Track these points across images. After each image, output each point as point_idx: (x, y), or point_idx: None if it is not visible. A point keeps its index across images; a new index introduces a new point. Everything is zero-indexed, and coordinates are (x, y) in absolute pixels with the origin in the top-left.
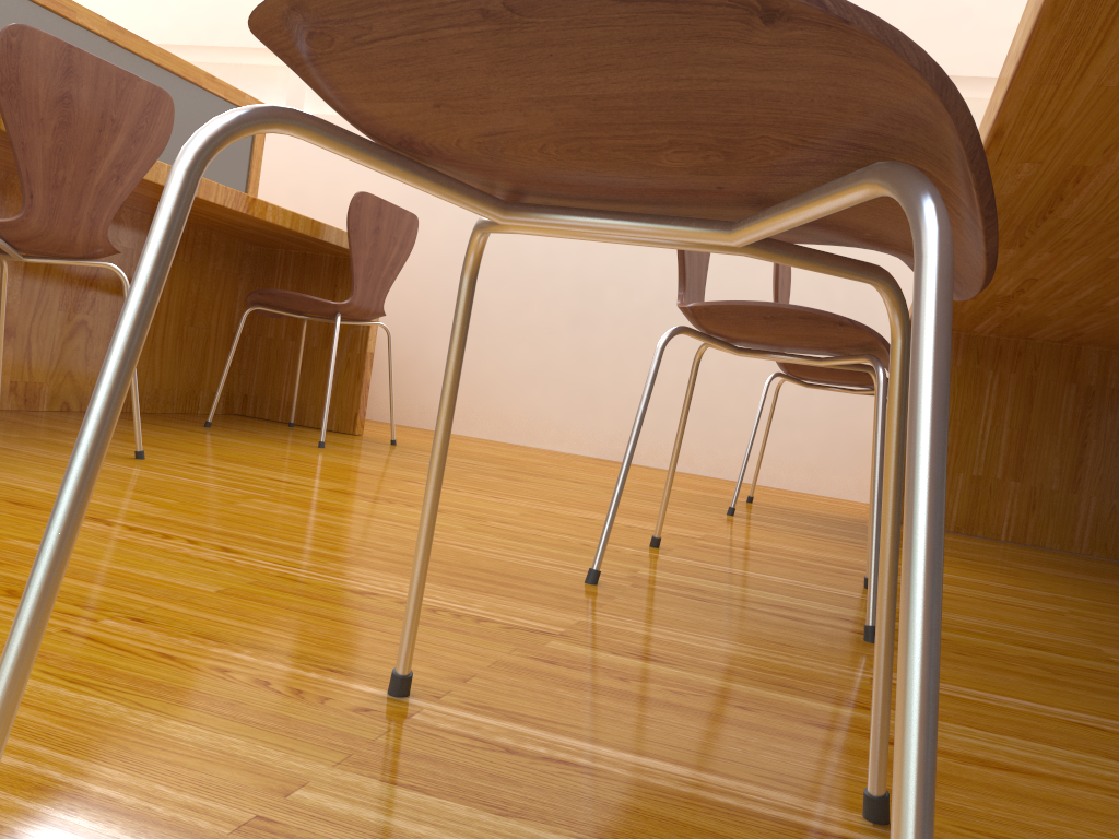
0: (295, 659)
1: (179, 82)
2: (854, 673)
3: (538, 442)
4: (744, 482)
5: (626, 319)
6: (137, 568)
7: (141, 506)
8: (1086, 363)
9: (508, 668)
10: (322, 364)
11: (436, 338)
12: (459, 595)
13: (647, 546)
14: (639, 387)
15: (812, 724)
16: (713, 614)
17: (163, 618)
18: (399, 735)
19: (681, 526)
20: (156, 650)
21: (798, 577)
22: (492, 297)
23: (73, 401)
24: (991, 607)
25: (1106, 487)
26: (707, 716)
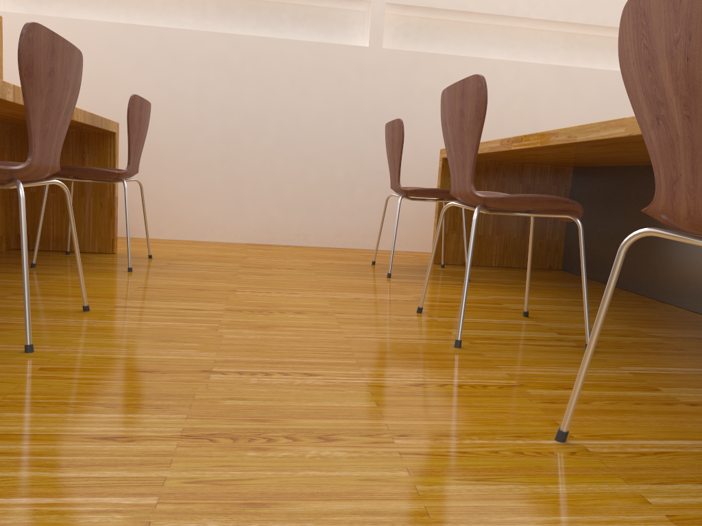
0: (495, 435)
1: None
2: (620, 371)
3: (208, 238)
4: (338, 247)
5: (257, 155)
6: (316, 402)
7: (196, 353)
8: (526, 172)
9: (550, 411)
10: (81, 207)
11: None
12: (444, 373)
13: (417, 313)
14: (270, 197)
15: (665, 404)
16: (526, 352)
17: (406, 431)
18: (607, 461)
19: (393, 292)
20: (452, 450)
21: (496, 317)
22: (163, 145)
23: None
24: (573, 315)
25: (537, 234)
26: (639, 412)
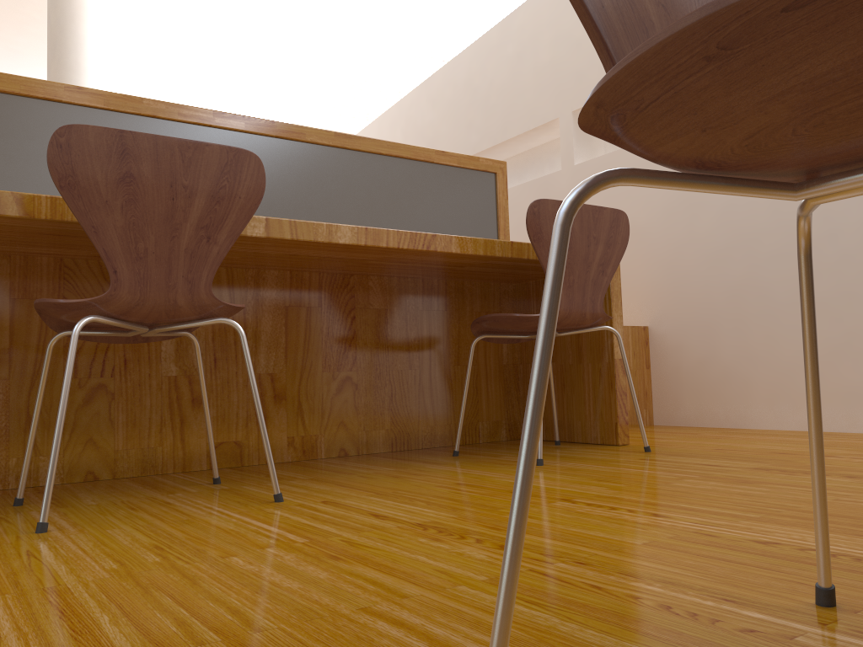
0: None
1: (411, 164)
2: None
3: (861, 427)
4: None
5: None
6: None
7: (95, 571)
8: None
9: None
10: (579, 379)
11: (724, 332)
12: None
13: (808, 604)
14: None
15: None
16: None
17: None
18: None
19: None
20: None
21: None
22: (772, 278)
23: (349, 446)
24: None
25: None
26: None
